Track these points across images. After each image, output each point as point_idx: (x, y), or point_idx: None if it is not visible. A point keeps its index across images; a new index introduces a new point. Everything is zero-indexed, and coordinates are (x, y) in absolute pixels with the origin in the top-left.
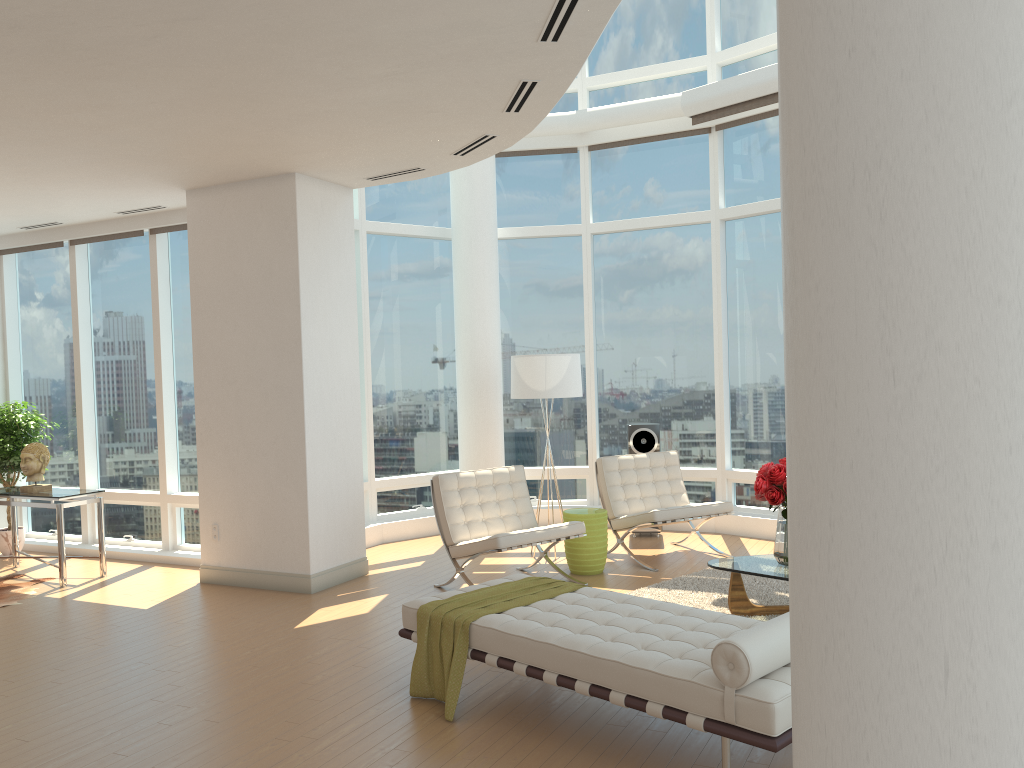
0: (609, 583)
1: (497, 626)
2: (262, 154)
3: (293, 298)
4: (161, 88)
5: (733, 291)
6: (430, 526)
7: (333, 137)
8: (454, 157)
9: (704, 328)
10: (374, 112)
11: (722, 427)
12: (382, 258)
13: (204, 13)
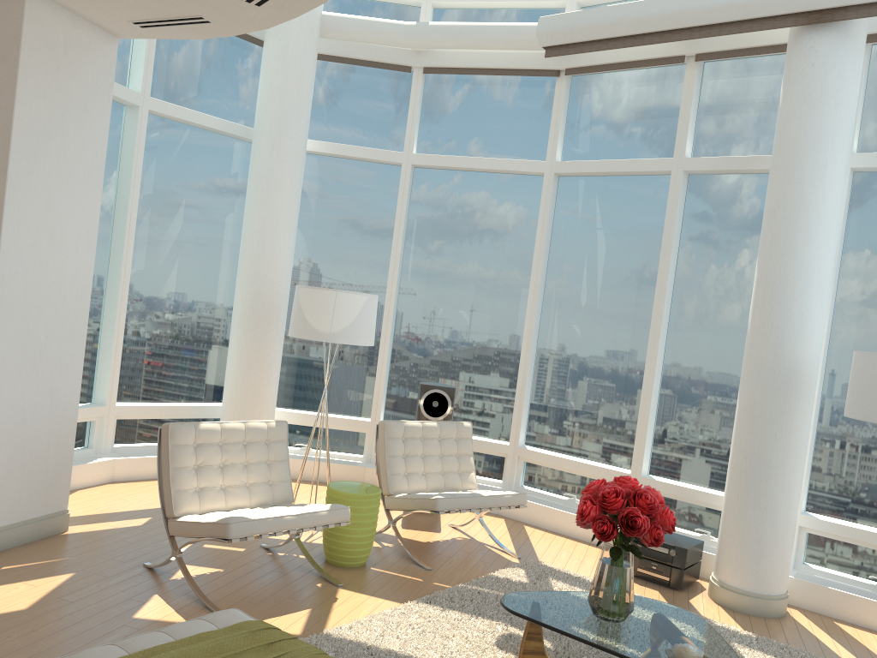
0: (370, 585)
1: None
2: None
3: None
4: None
5: (556, 254)
6: None
7: None
8: (248, 7)
9: (519, 289)
10: None
11: (522, 400)
12: (166, 146)
13: None
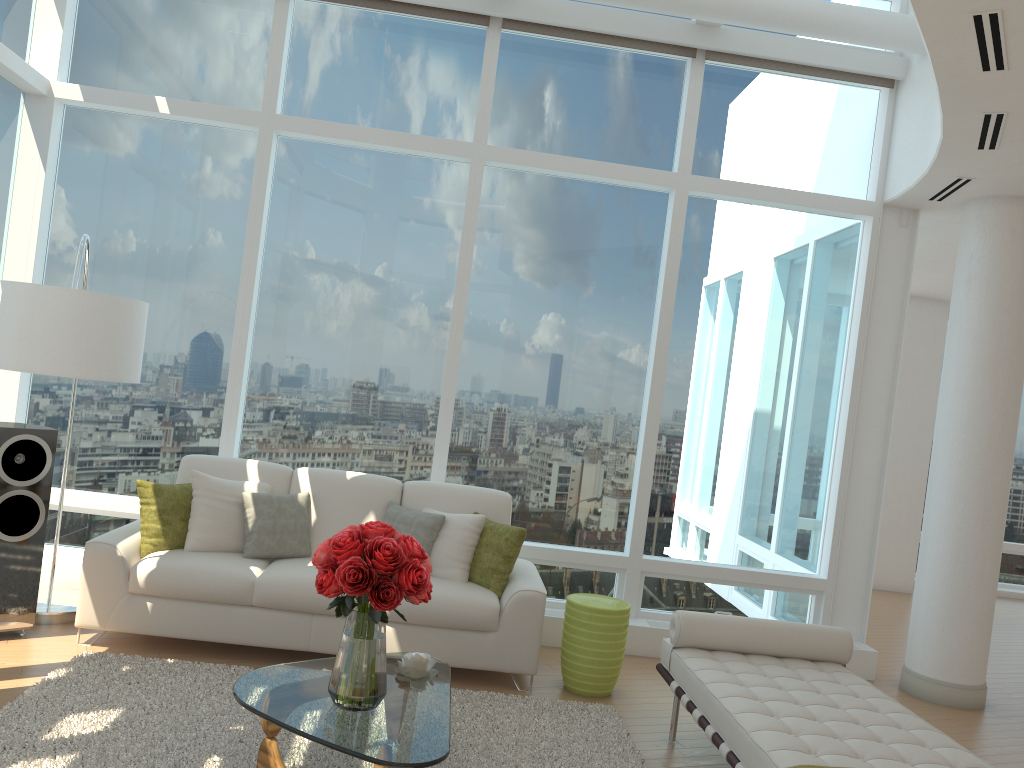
0: None
1: None
2: None
3: None
4: None
5: None
6: None
7: None
8: None
9: None
10: None
11: None
12: None
13: None
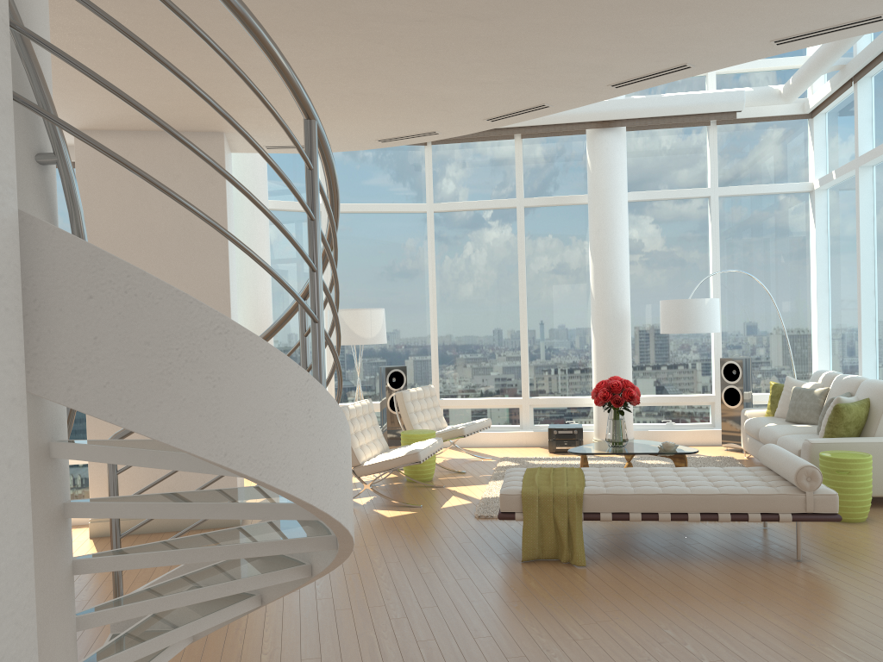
0: (455, 483)
1: (607, 492)
2: (240, 114)
3: (220, 249)
4: (315, 52)
5: (441, 265)
6: None
7: (332, 113)
8: (373, 142)
9: (418, 292)
10: (410, 102)
11: (437, 367)
12: None
13: (493, 18)
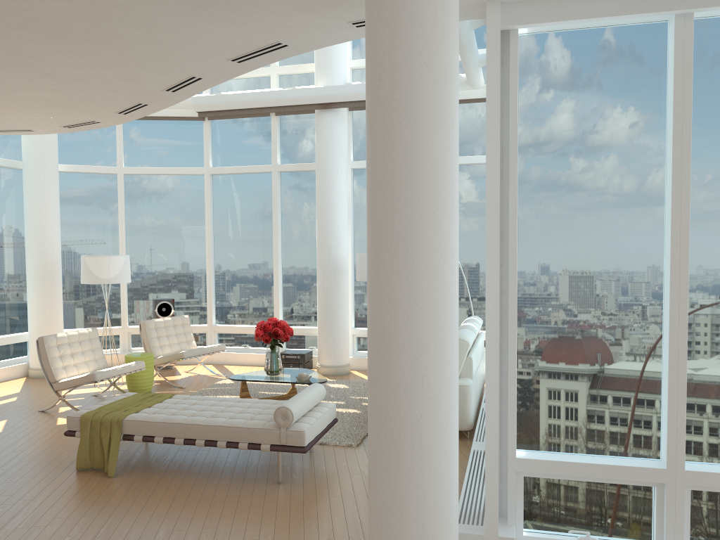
0: None
1: (141, 419)
2: None
3: None
4: None
5: (217, 217)
6: (6, 374)
7: None
8: (62, 128)
9: (199, 239)
10: (29, 102)
11: (211, 299)
12: None
13: None
